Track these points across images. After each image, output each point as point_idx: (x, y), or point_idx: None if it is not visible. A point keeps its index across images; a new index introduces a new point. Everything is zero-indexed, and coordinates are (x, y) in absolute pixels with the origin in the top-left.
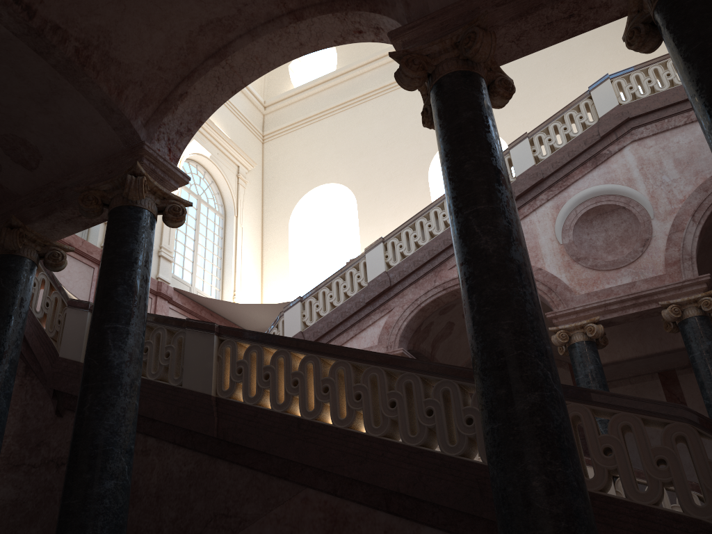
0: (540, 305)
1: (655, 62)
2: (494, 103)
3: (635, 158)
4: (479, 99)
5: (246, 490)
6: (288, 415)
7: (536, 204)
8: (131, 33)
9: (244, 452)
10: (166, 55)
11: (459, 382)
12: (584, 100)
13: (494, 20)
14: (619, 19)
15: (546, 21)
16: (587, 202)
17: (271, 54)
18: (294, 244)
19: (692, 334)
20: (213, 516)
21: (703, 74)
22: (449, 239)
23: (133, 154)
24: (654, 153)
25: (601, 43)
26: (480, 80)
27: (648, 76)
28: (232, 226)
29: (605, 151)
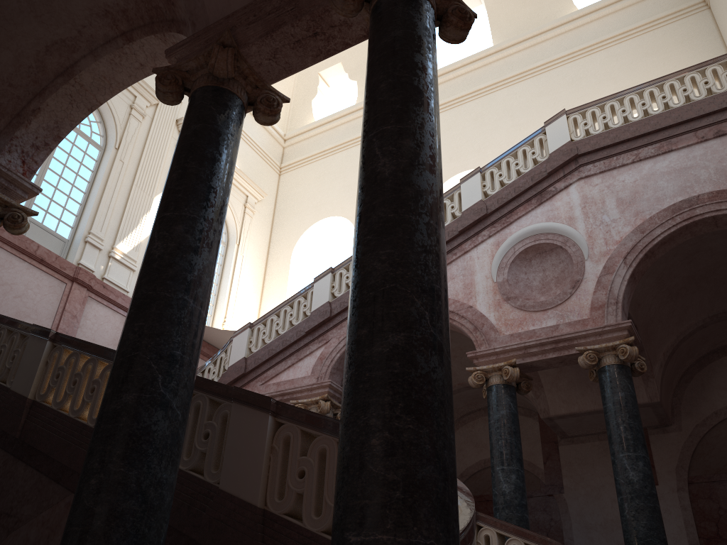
0: (193, 312)
1: (612, 98)
2: (260, 120)
3: (579, 196)
4: (215, 113)
5: (30, 491)
6: (77, 421)
7: (478, 240)
8: None
9: (37, 454)
10: (16, 73)
11: (210, 397)
12: (539, 135)
13: (247, 38)
14: (632, 58)
15: (293, 39)
16: (526, 240)
17: (117, 74)
18: (295, 275)
19: (606, 383)
20: None
21: (366, 86)
22: None
23: None
24: (599, 191)
25: (611, 82)
26: (228, 95)
27: (603, 112)
28: (232, 253)
29: (551, 188)
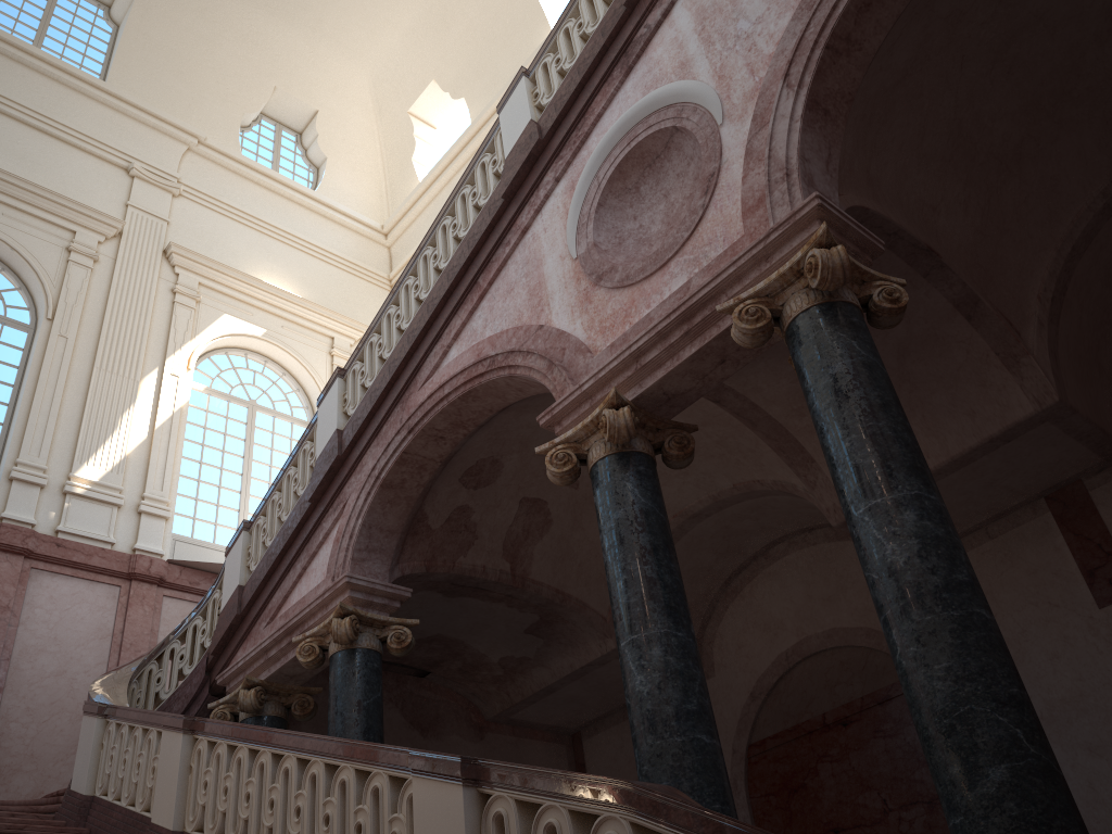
0: None
1: None
2: None
3: (691, 15)
4: None
5: None
6: None
7: (539, 198)
8: None
9: None
10: None
11: None
12: None
13: None
14: None
15: None
16: (615, 151)
17: None
18: None
19: (802, 359)
20: None
21: None
22: (415, 329)
23: None
24: None
25: None
26: None
27: None
28: None
29: (641, 32)
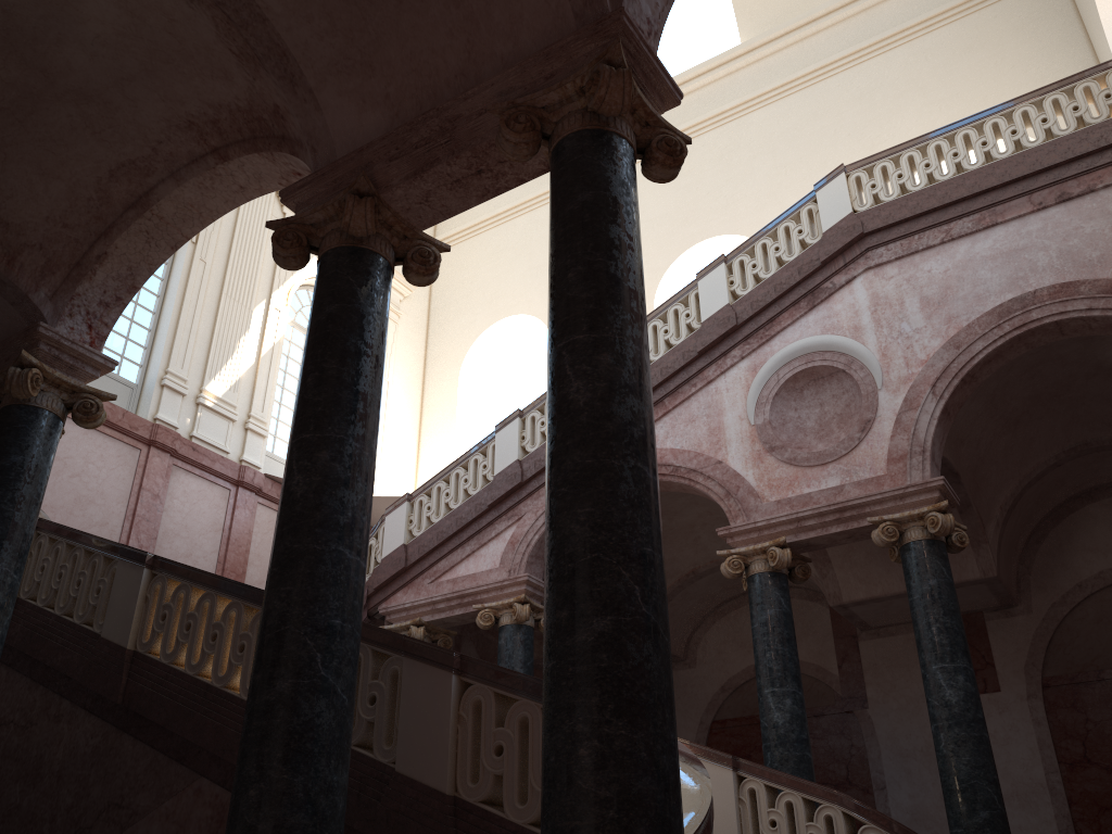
0: (351, 565)
1: (911, 145)
2: (413, 281)
3: (867, 294)
4: (354, 286)
5: (144, 774)
6: (198, 679)
7: (726, 364)
8: (19, 185)
9: (148, 725)
10: (72, 209)
11: (373, 648)
12: (807, 205)
13: (389, 178)
14: (949, 55)
15: (450, 178)
16: (794, 362)
17: (209, 200)
18: (467, 405)
19: (912, 567)
20: (107, 805)
21: (550, 270)
22: None
23: (28, 338)
24: (895, 287)
25: (919, 94)
26: (370, 257)
27: (899, 168)
28: None
29: (827, 284)
